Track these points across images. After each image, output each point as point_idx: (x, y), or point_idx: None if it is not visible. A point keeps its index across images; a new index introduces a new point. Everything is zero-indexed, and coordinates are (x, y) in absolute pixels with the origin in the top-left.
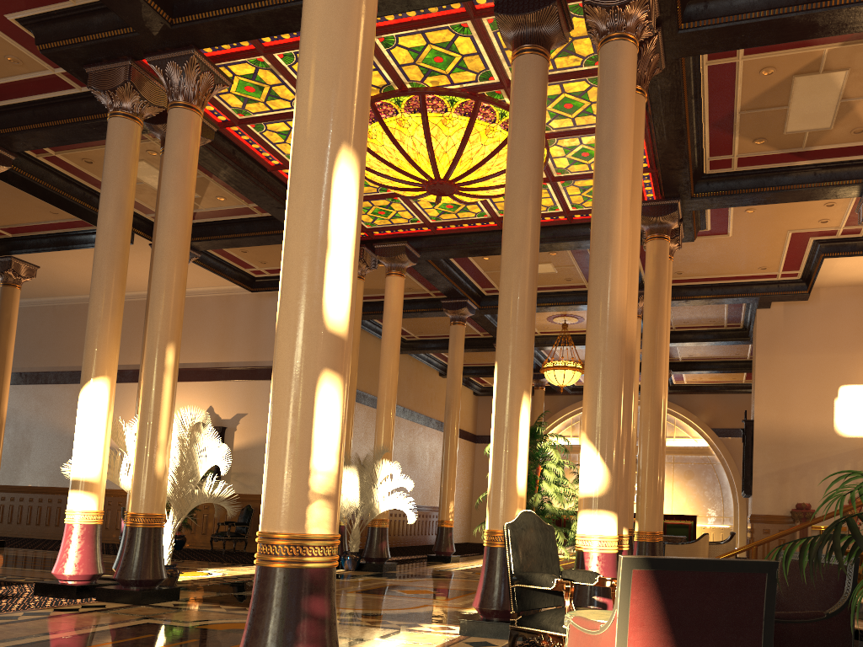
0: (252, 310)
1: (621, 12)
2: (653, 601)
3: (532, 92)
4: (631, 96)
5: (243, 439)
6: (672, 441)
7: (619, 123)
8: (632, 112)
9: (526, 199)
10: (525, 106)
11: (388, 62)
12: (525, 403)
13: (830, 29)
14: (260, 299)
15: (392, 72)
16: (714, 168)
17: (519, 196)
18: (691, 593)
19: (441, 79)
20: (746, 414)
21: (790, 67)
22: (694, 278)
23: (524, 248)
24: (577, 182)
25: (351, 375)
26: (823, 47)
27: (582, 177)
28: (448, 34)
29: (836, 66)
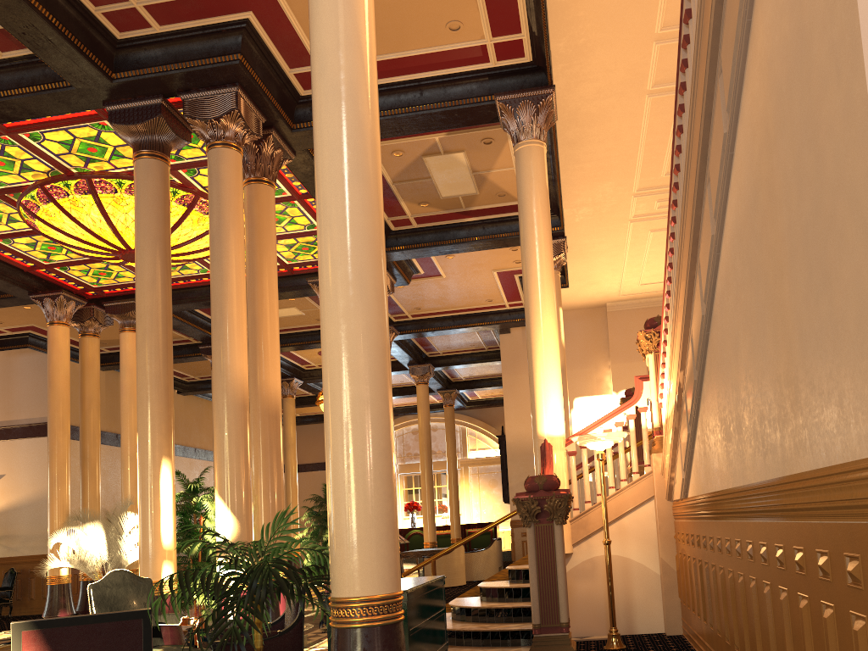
0: (1, 368)
1: (218, 124)
2: (44, 650)
3: (150, 192)
4: (236, 195)
5: (2, 501)
6: (476, 453)
7: (224, 219)
8: (238, 208)
9: (152, 287)
10: (145, 204)
11: (43, 153)
12: (165, 466)
13: (419, 127)
14: (9, 356)
15: (51, 160)
16: (397, 225)
17: (145, 285)
18: (77, 641)
19: (103, 165)
20: (502, 430)
21: (416, 150)
22: (433, 312)
23: (153, 330)
24: (280, 241)
25: (93, 431)
26: (433, 136)
27: (282, 237)
28: (92, 130)
29: (453, 149)
